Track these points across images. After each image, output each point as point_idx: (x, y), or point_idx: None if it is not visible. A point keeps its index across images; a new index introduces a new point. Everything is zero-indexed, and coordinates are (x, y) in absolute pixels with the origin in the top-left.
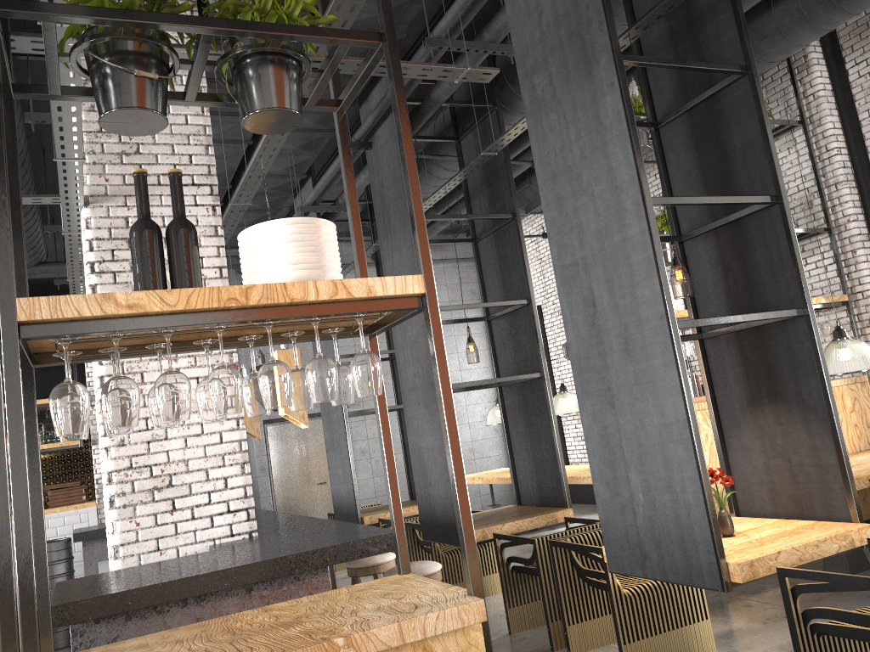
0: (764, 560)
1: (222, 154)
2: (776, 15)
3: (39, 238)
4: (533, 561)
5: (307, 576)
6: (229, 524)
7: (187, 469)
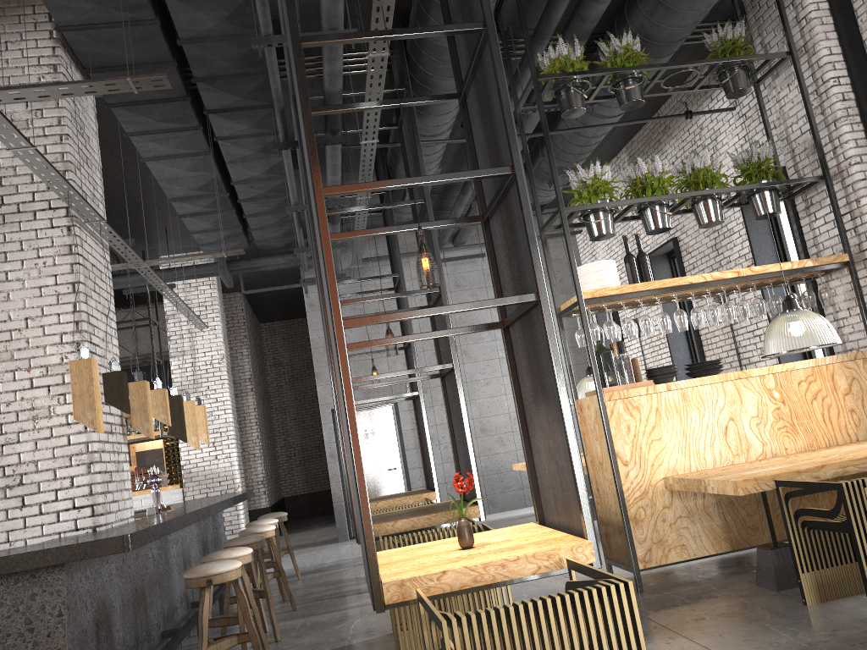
0: (421, 580)
1: (191, 166)
2: None
3: None
4: None
5: (43, 574)
6: (75, 519)
7: (36, 469)
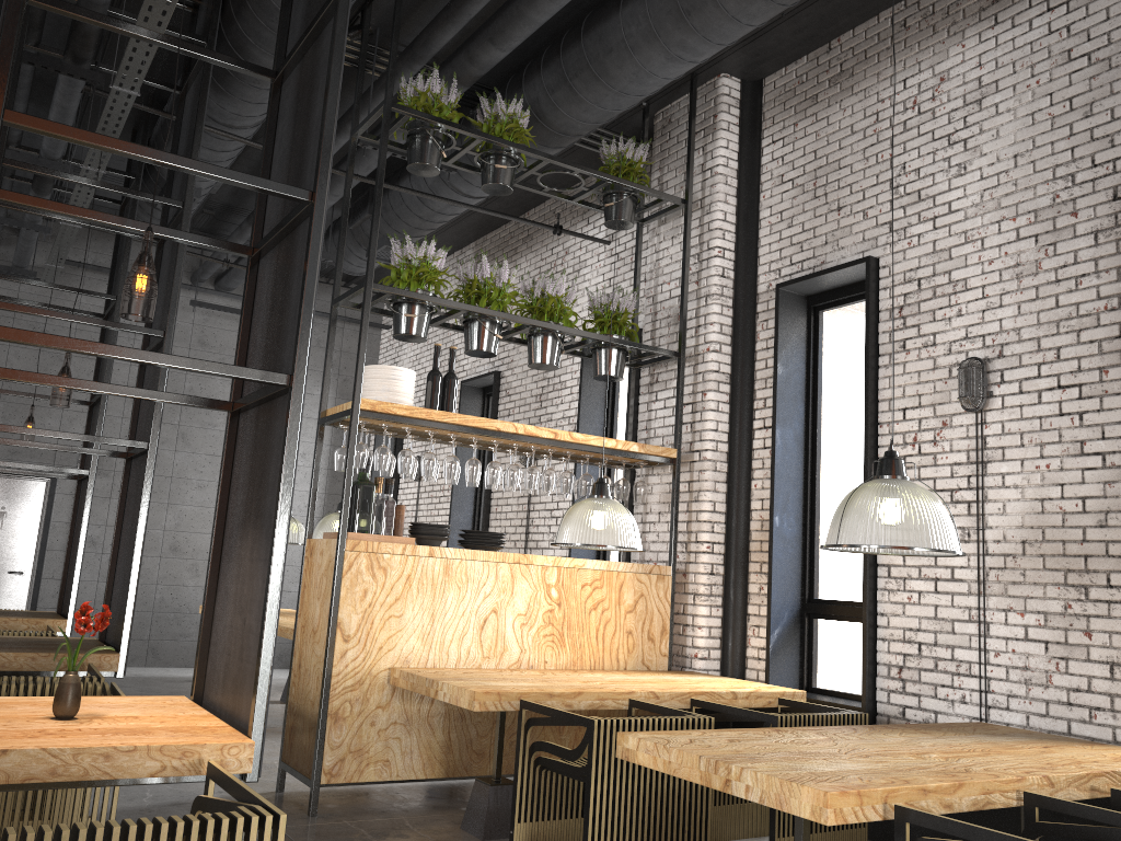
0: None
1: None
2: (623, 20)
3: None
4: None
5: None
6: None
7: None
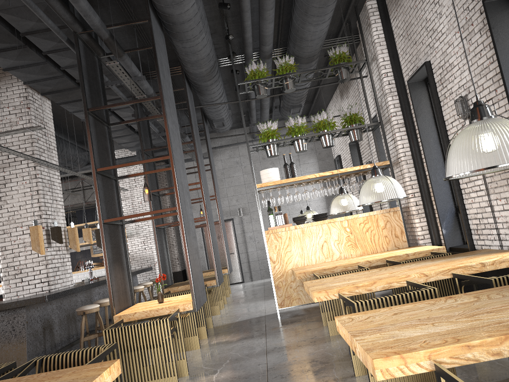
0: (127, 315)
1: None
2: (294, 20)
3: (77, 156)
4: None
5: (18, 310)
6: (42, 286)
7: (26, 267)
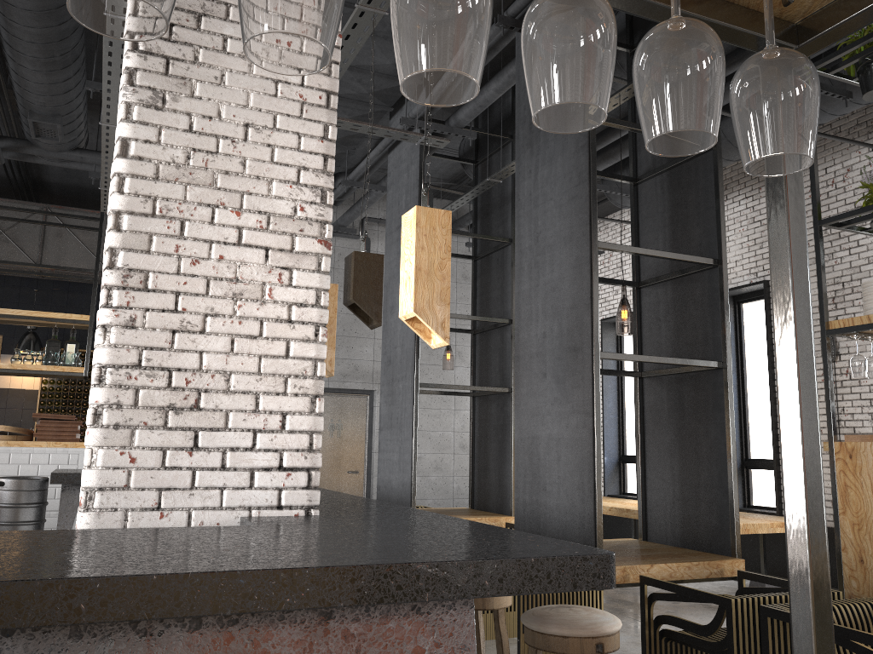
0: None
1: None
2: None
3: (79, 113)
4: (712, 631)
5: (434, 609)
6: (278, 488)
7: (226, 388)
